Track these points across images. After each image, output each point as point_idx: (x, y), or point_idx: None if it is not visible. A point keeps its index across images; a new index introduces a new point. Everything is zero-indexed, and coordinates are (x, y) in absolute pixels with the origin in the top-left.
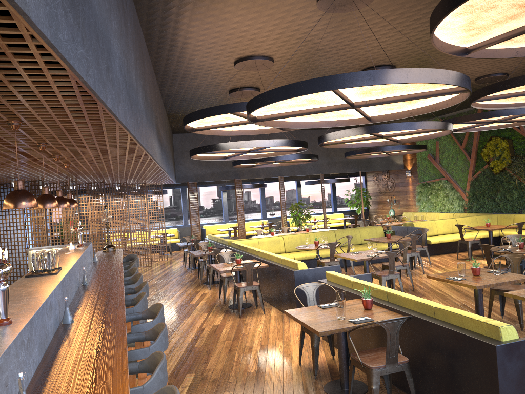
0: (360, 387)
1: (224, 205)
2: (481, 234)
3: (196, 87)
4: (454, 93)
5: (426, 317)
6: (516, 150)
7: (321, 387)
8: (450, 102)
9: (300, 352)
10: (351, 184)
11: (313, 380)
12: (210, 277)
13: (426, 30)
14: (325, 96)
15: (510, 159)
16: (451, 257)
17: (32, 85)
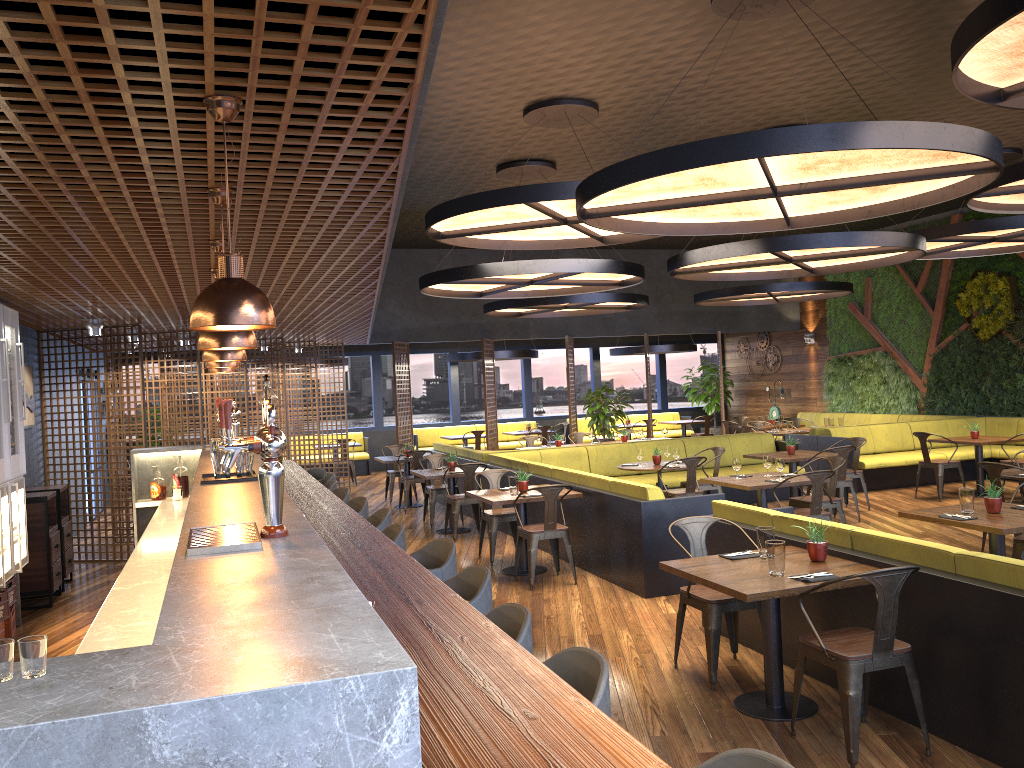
0: (802, 704)
1: (453, 390)
2: (957, 454)
3: (438, 156)
4: (969, 172)
5: (939, 573)
6: (1023, 297)
7: (729, 703)
8: (951, 193)
9: (677, 644)
10: (695, 357)
11: (708, 692)
12: (456, 519)
13: (895, 59)
14: (733, 172)
15: (1012, 313)
16: (902, 494)
17: (324, 115)
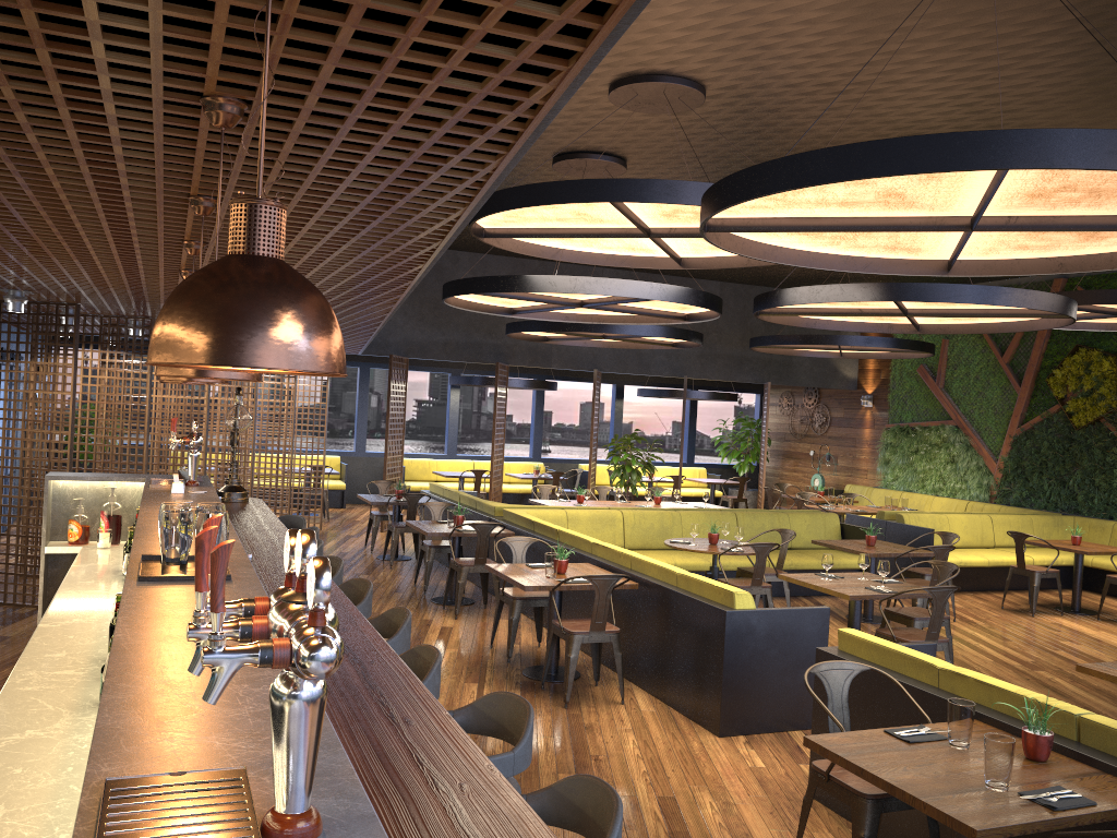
0: None
1: (451, 418)
2: (1045, 558)
3: None
4: None
5: None
6: None
7: None
8: None
9: None
10: (728, 407)
11: None
12: (461, 591)
13: (1095, 75)
14: (938, 189)
15: (1116, 400)
16: (984, 601)
17: None
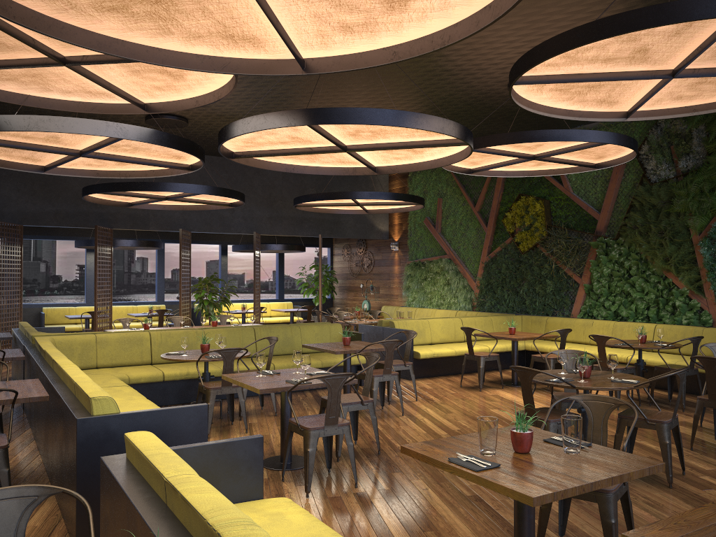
0: None
1: (88, 275)
2: (498, 346)
3: None
4: None
5: None
6: (554, 218)
7: None
8: (488, 16)
9: None
10: (311, 258)
11: None
12: None
13: None
14: None
15: (545, 230)
16: (451, 382)
17: None
